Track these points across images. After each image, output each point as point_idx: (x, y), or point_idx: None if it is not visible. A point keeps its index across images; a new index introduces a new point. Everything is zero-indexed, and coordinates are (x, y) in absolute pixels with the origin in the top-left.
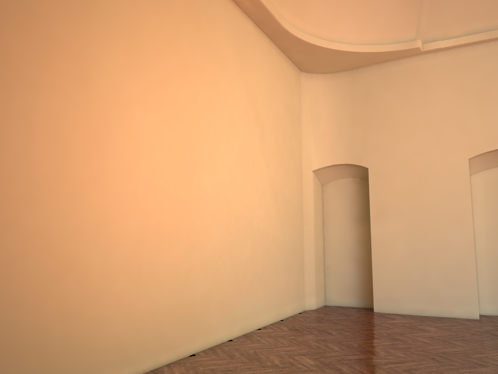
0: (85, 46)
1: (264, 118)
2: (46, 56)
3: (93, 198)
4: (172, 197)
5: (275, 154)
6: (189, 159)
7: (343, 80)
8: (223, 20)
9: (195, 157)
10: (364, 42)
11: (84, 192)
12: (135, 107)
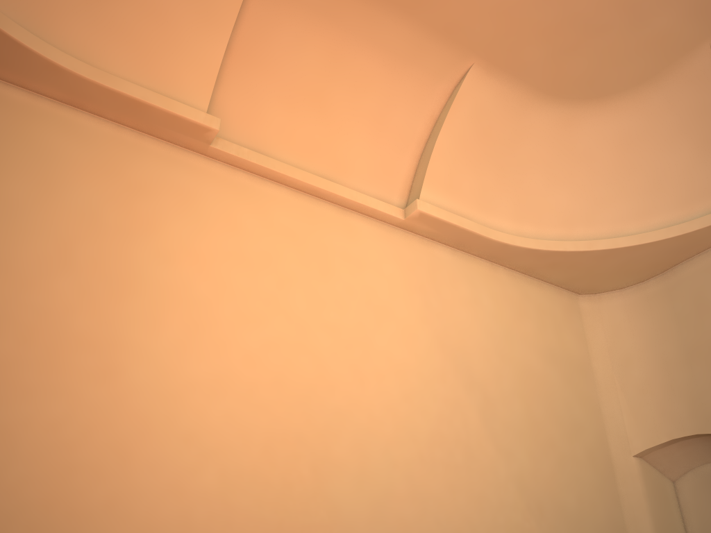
0: (116, 332)
1: (489, 378)
2: (52, 353)
3: (105, 532)
4: (268, 523)
5: (528, 433)
6: (308, 461)
7: (654, 292)
8: (380, 255)
9: (322, 456)
10: (657, 225)
11: (90, 524)
12: (199, 396)
